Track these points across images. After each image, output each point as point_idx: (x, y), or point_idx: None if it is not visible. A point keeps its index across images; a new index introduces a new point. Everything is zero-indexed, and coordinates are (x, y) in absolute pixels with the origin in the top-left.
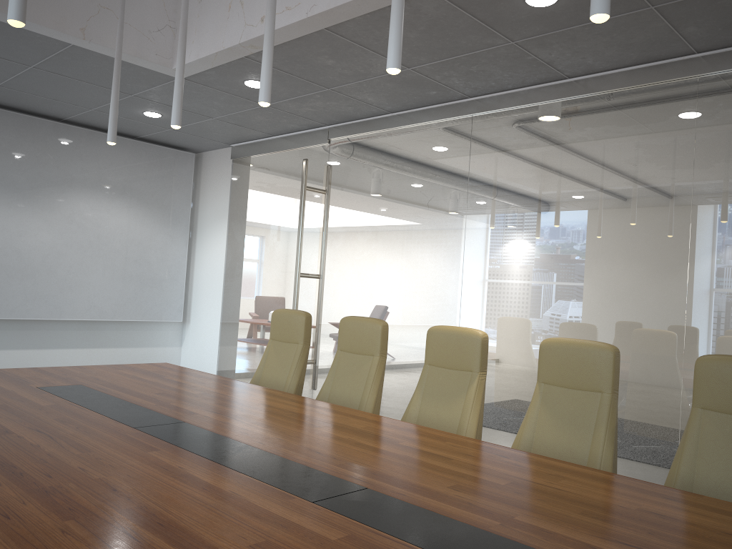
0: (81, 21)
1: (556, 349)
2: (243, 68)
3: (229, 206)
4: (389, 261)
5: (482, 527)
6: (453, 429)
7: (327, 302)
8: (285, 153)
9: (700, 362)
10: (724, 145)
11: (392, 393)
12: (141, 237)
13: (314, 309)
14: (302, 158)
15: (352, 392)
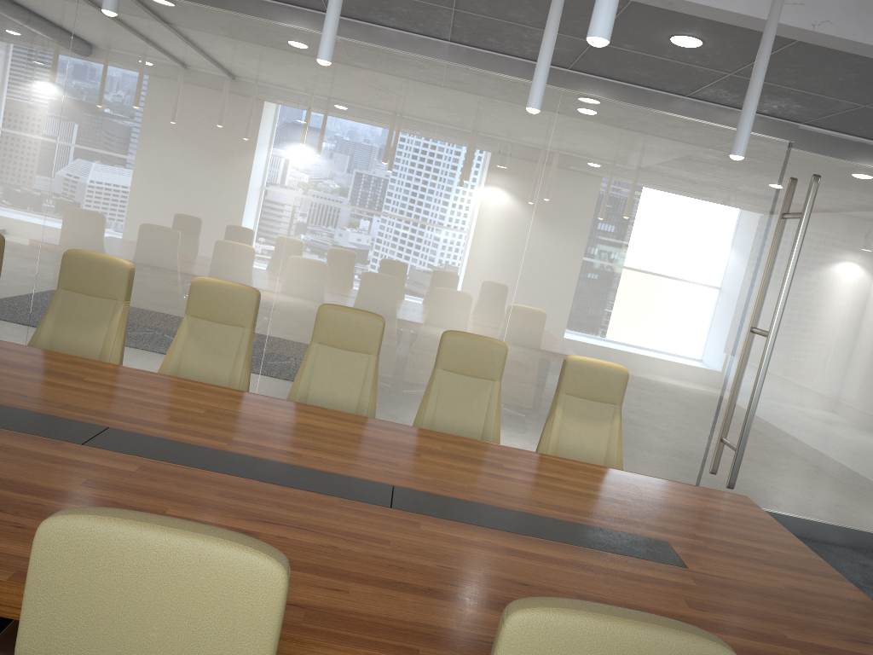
0: None
1: (208, 288)
2: None
3: None
4: None
5: (219, 448)
6: (95, 355)
7: None
8: None
9: (322, 309)
10: (336, 106)
11: None
12: None
13: None
14: None
15: None
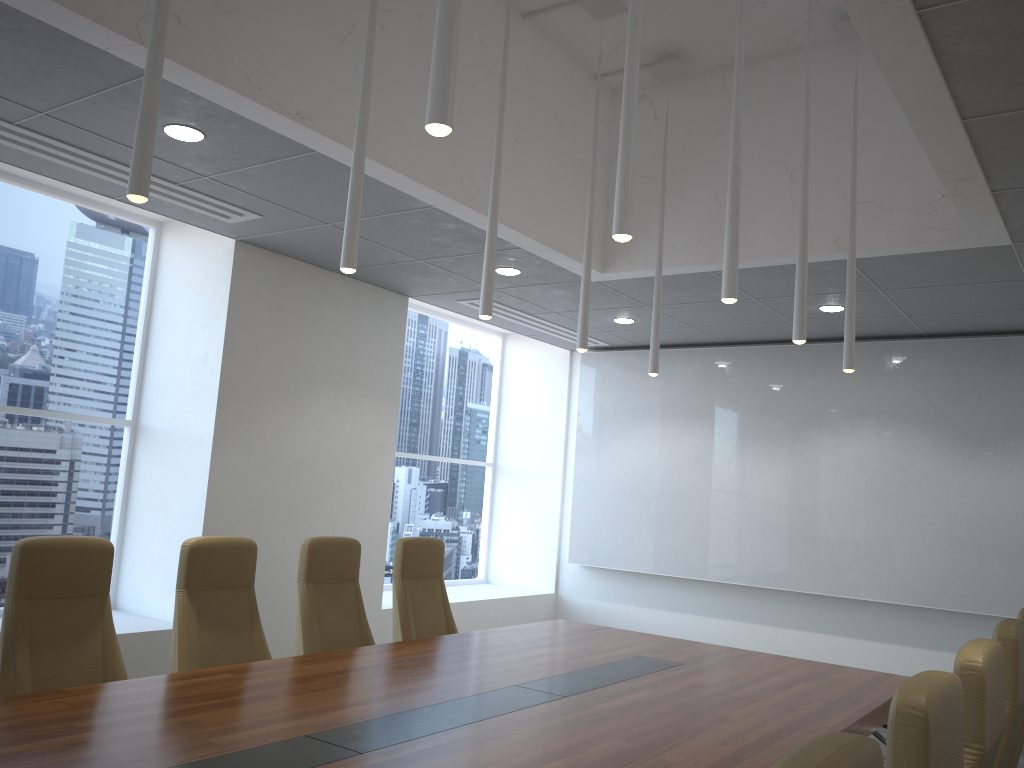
0: (833, 232)
1: None
2: None
3: None
4: None
5: None
6: None
7: None
8: None
9: None
10: None
11: None
12: None
13: None
14: None
15: None
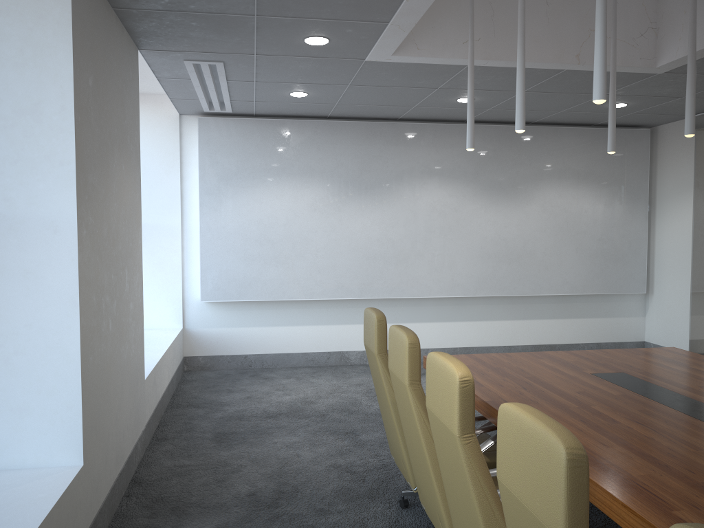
0: (575, 49)
1: None
2: None
3: (694, 178)
4: None
5: None
6: None
7: None
8: None
9: None
10: None
11: None
12: (603, 217)
13: None
14: None
15: None
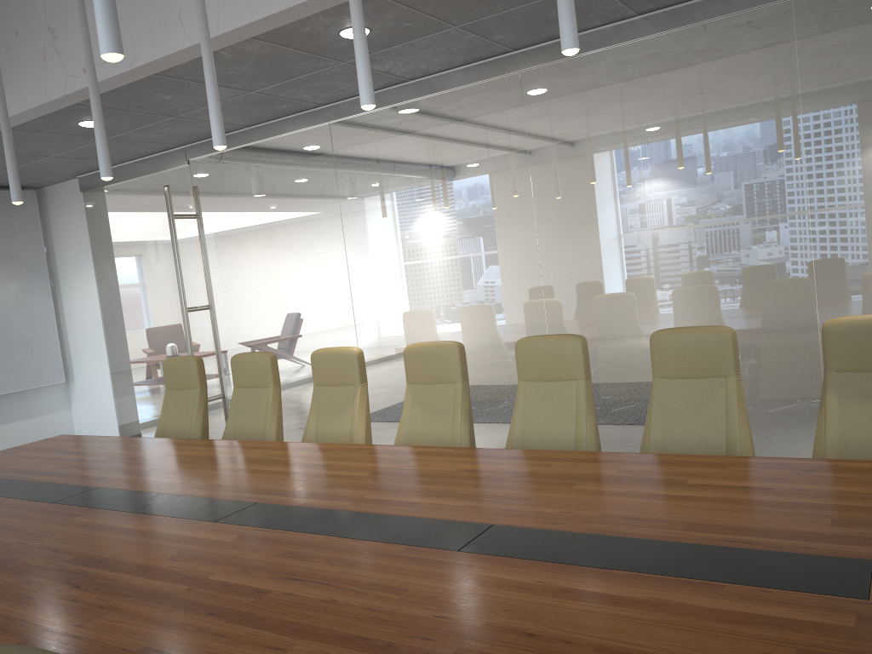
0: None
1: (416, 354)
2: (74, 112)
3: (91, 246)
4: (277, 281)
5: (338, 509)
6: (347, 438)
7: (223, 333)
8: (142, 179)
9: (517, 345)
10: (549, 134)
11: (306, 412)
12: None
13: (211, 343)
14: (163, 183)
15: (255, 423)
